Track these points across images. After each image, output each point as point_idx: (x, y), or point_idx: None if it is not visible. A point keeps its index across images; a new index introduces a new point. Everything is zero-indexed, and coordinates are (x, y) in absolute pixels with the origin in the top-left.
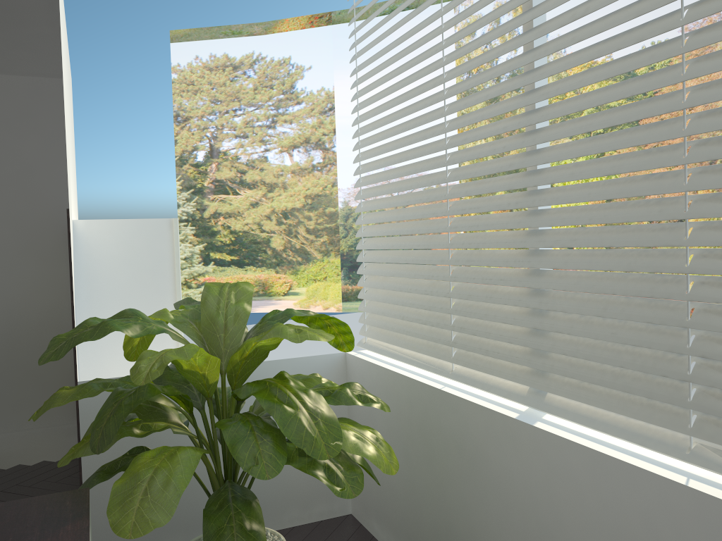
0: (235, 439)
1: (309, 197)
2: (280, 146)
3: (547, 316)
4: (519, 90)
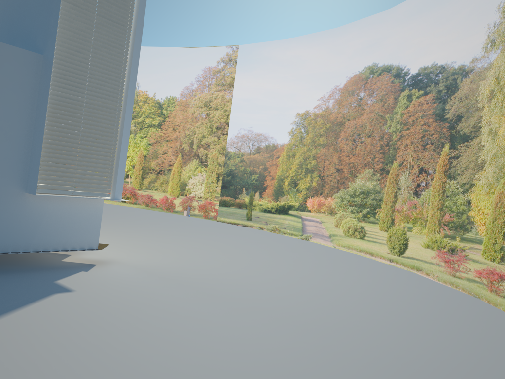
0: None
1: None
2: None
3: None
4: None
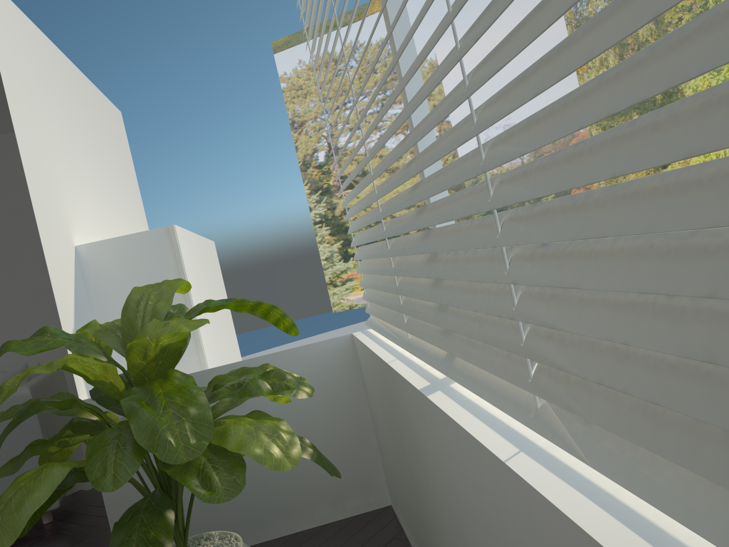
0: (95, 450)
1: None
2: None
3: (436, 261)
4: None
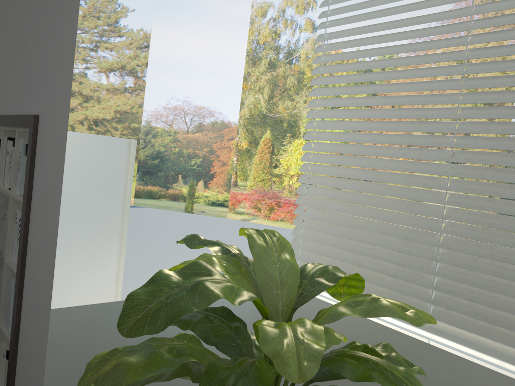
0: None
1: (118, 112)
2: (99, 67)
3: None
4: (291, 64)
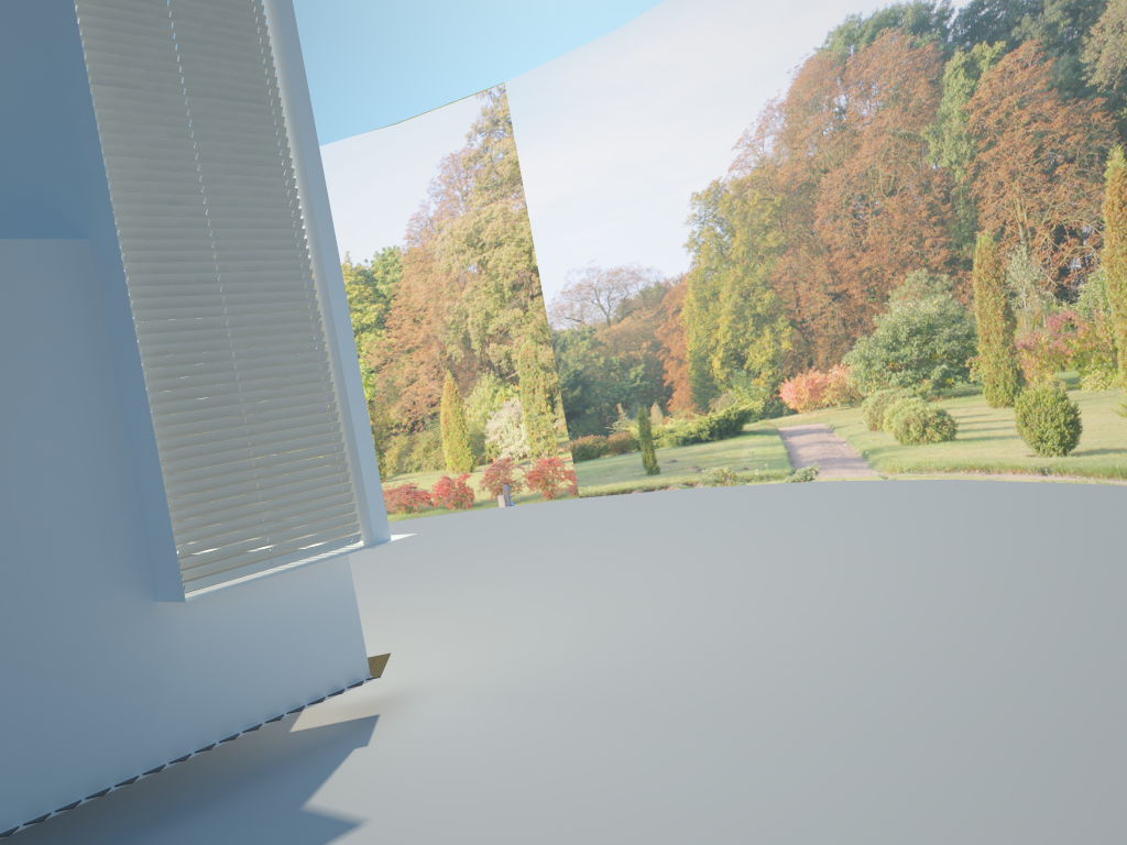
0: None
1: None
2: None
3: None
4: None
